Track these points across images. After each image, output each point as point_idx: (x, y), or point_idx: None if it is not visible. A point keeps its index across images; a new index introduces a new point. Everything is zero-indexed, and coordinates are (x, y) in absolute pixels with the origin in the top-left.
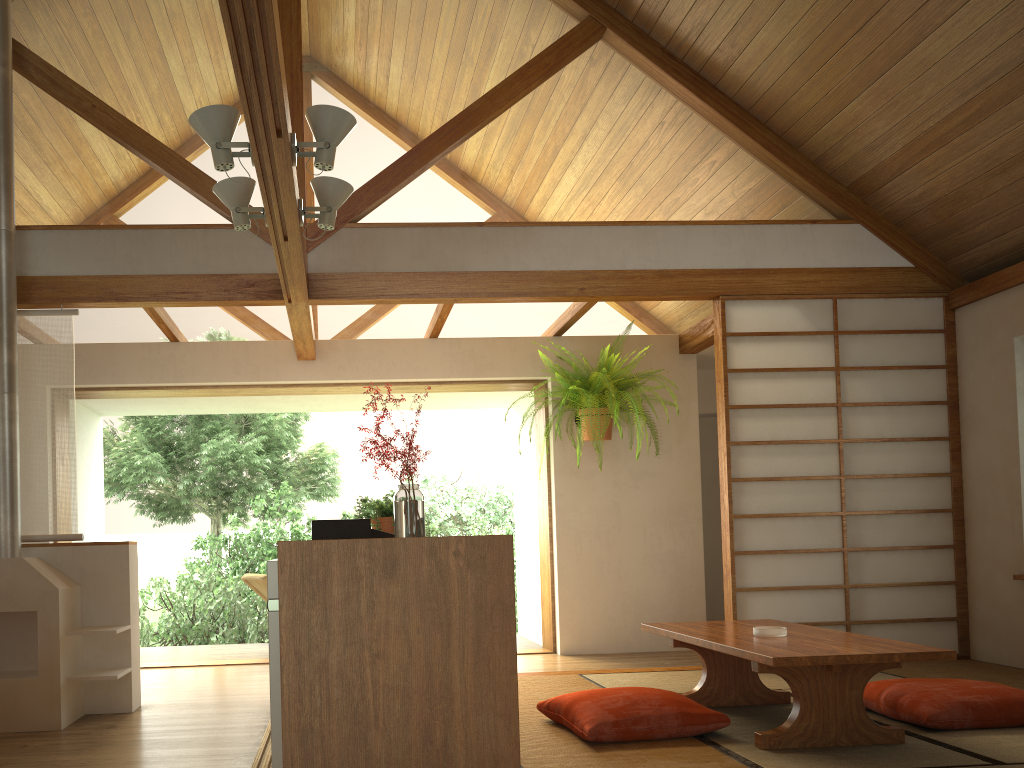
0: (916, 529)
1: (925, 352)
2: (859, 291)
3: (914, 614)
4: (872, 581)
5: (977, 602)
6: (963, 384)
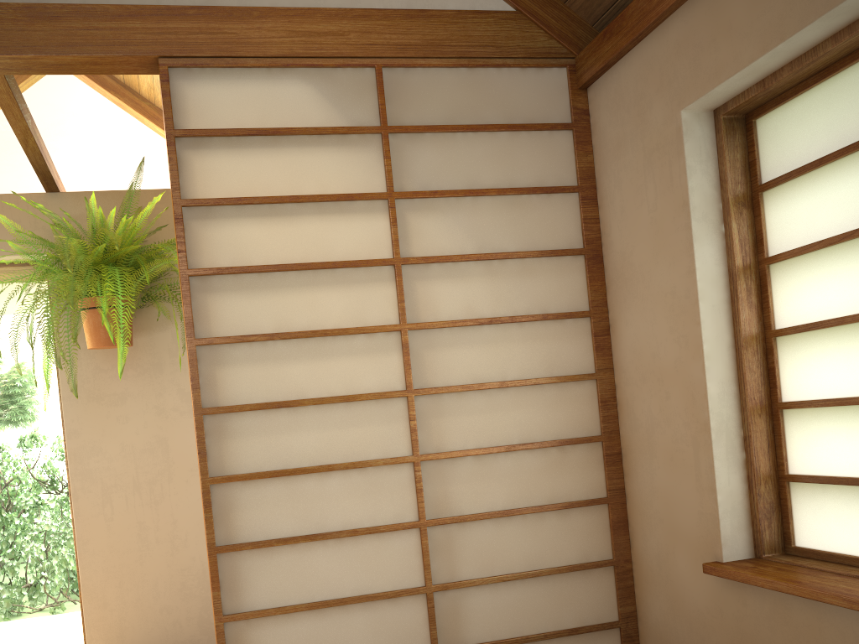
0: (544, 476)
1: (543, 164)
2: (421, 53)
3: (549, 625)
4: (474, 575)
5: (649, 597)
6: (607, 217)
